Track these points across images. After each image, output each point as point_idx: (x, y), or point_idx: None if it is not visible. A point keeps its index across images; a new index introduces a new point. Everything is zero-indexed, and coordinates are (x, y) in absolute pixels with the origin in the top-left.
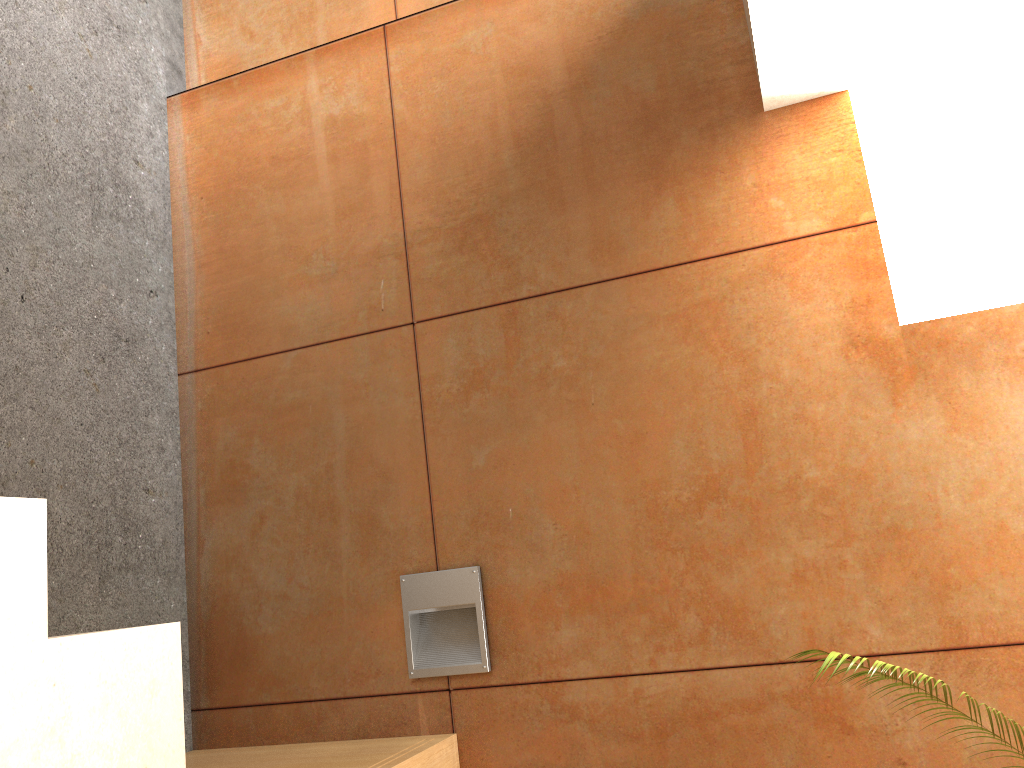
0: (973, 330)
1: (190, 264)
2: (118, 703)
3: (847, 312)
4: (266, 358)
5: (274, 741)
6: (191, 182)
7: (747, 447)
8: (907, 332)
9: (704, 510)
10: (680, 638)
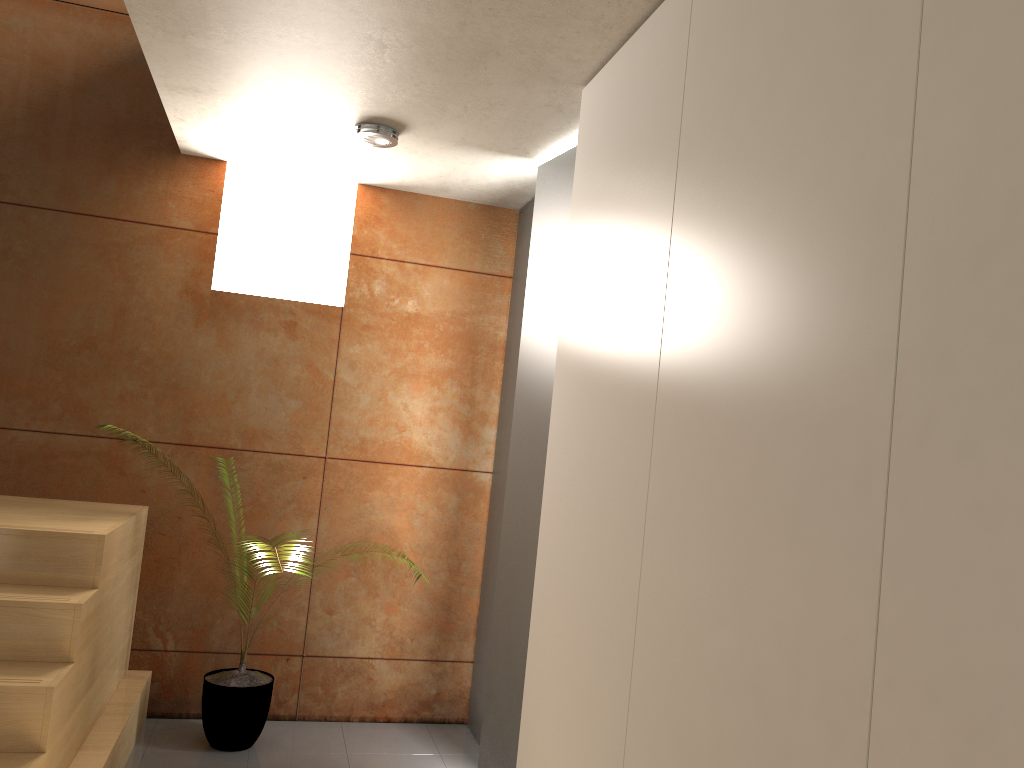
0: (243, 302)
1: None
2: None
3: (189, 274)
4: None
5: None
6: None
7: (115, 327)
8: (214, 294)
9: (82, 353)
10: (47, 415)
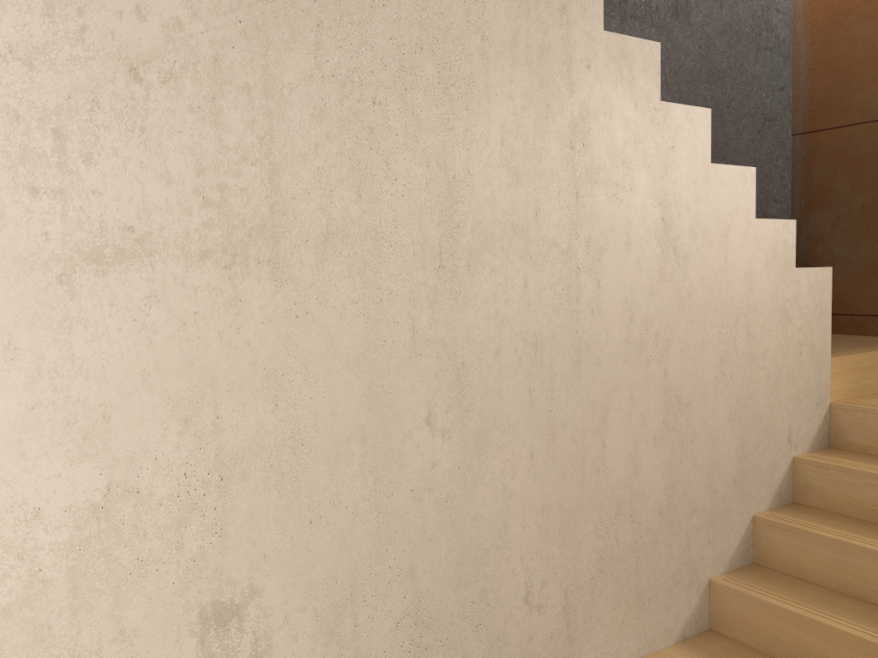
0: None
1: (803, 69)
2: (812, 293)
3: None
4: (848, 127)
5: (836, 332)
6: (806, 16)
7: None
8: None
9: None
10: None
